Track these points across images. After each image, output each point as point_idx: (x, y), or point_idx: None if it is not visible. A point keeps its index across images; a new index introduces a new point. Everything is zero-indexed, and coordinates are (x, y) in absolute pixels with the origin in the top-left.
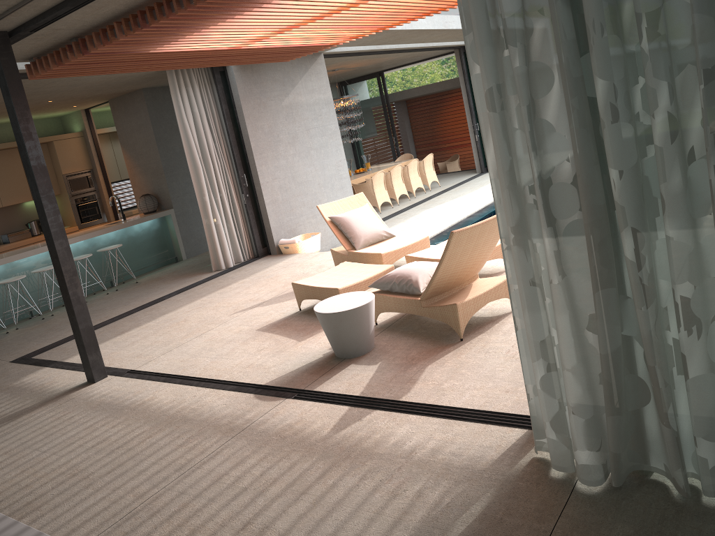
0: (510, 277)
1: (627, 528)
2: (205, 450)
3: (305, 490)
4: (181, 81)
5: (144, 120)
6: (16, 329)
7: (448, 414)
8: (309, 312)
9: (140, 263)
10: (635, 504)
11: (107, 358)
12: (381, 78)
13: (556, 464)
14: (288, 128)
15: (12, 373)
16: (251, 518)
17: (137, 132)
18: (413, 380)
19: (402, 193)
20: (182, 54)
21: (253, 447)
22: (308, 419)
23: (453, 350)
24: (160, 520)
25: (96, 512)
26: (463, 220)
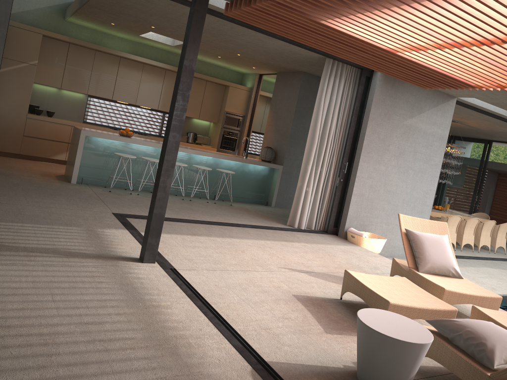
0: None
1: None
2: None
3: None
4: (334, 71)
5: (294, 94)
6: (137, 194)
7: None
8: (348, 306)
9: (241, 193)
10: None
11: (168, 247)
12: (488, 146)
13: None
14: (399, 143)
15: (104, 221)
16: None
17: (284, 101)
18: None
19: (468, 243)
20: (345, 38)
21: None
22: None
23: None
24: None
25: None
26: None
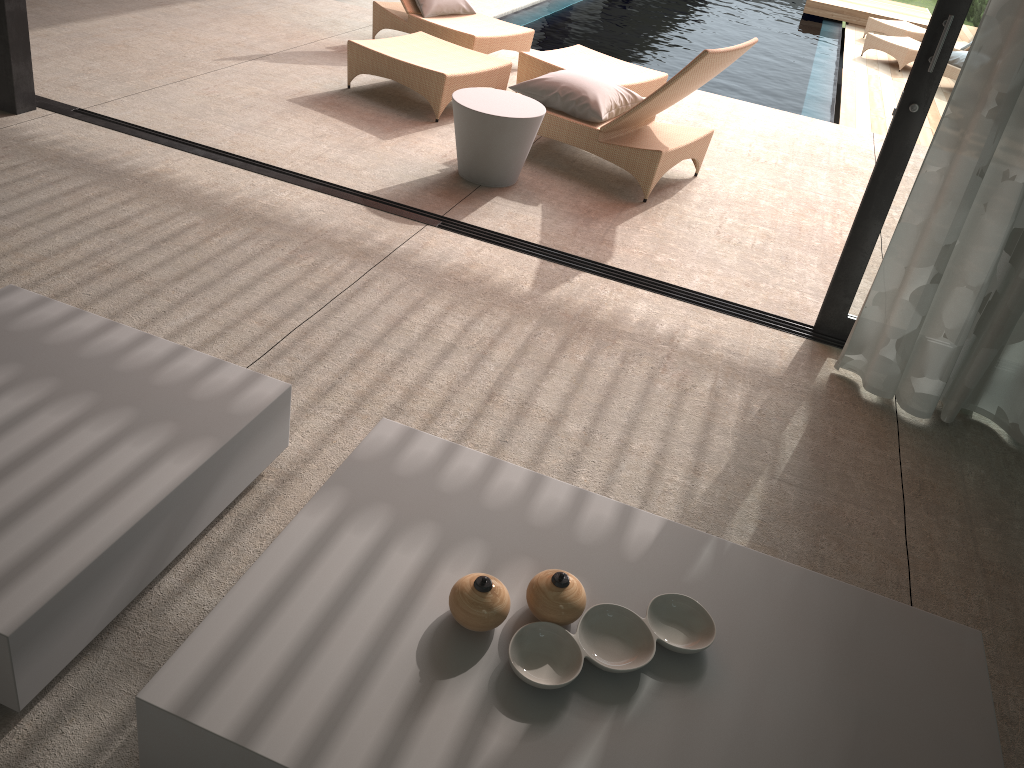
0: (929, 154)
1: (976, 468)
2: (340, 276)
3: (550, 363)
4: None
5: None
6: None
7: (689, 298)
8: (367, 96)
9: None
10: (971, 444)
11: None
12: None
13: (875, 387)
14: None
15: None
16: (493, 388)
17: None
18: (608, 241)
19: None
20: None
21: (422, 287)
22: (487, 264)
23: (640, 213)
24: (340, 369)
25: (206, 338)
26: (509, 15)
